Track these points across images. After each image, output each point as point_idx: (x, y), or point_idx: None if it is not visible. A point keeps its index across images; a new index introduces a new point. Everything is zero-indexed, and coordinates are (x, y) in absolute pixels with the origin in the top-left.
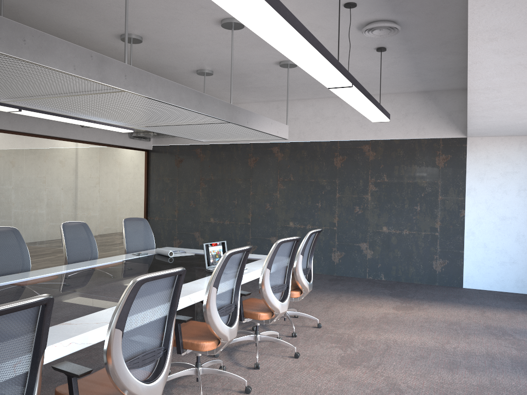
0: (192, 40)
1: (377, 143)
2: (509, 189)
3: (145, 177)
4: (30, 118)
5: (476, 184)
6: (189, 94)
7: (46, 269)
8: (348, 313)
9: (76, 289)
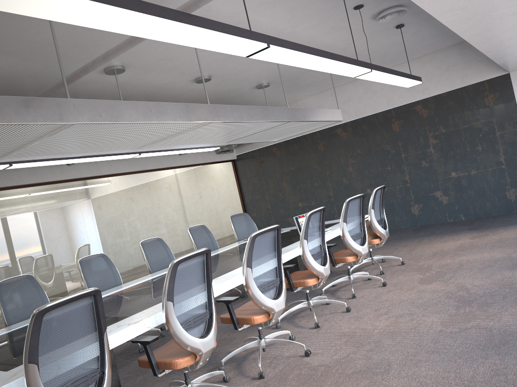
0: (247, 67)
1: (427, 100)
2: None
3: (236, 183)
4: (142, 159)
5: None
6: (255, 110)
7: None
8: (428, 250)
9: (213, 265)
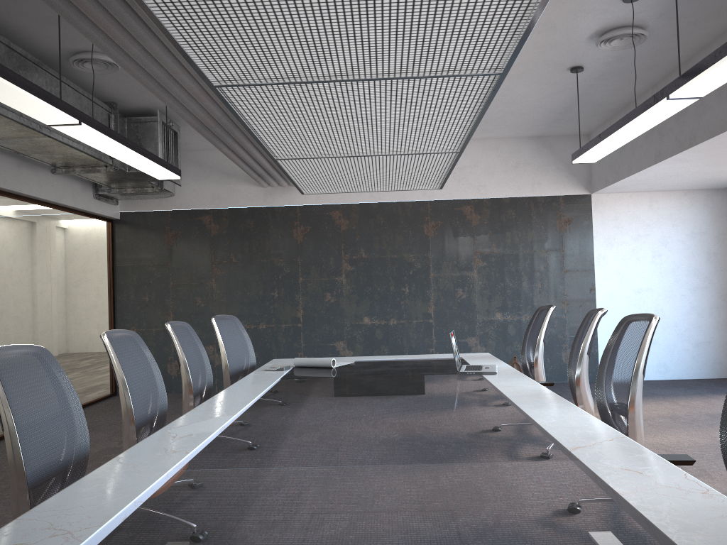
0: None
1: (481, 202)
2: (643, 255)
3: (109, 264)
4: None
5: (605, 252)
6: None
7: (215, 399)
8: None
9: (381, 413)
